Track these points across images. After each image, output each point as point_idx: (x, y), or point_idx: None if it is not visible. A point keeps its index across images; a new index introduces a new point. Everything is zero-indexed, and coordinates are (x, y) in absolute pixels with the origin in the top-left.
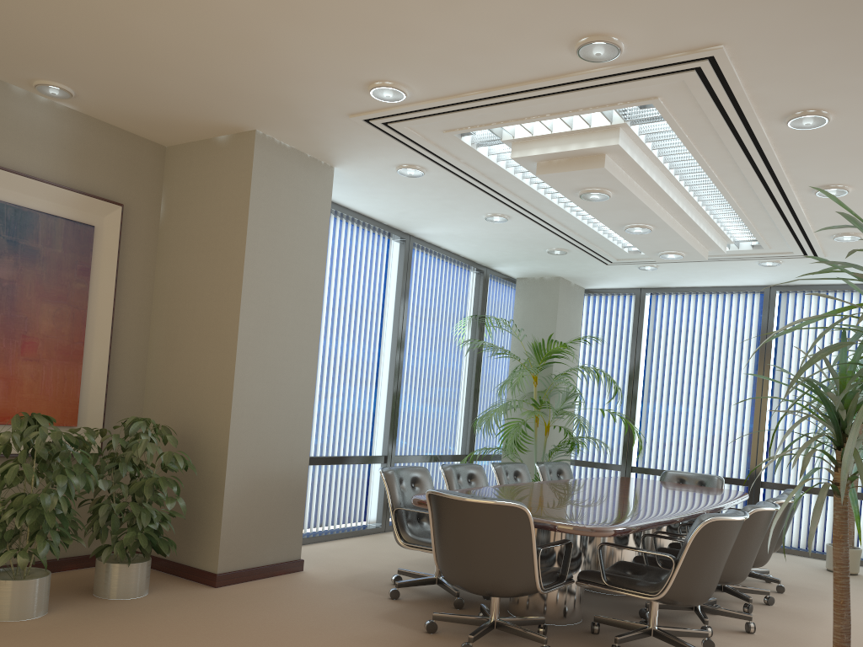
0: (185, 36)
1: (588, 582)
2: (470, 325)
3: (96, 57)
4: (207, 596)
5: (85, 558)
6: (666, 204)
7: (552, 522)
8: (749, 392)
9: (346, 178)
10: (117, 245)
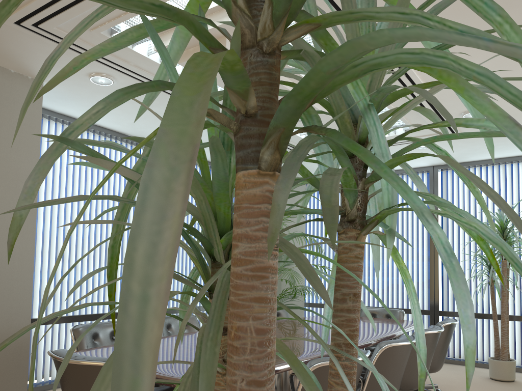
0: None
1: None
2: None
3: None
4: None
5: None
6: None
7: (163, 377)
8: (425, 245)
9: (62, 92)
10: None
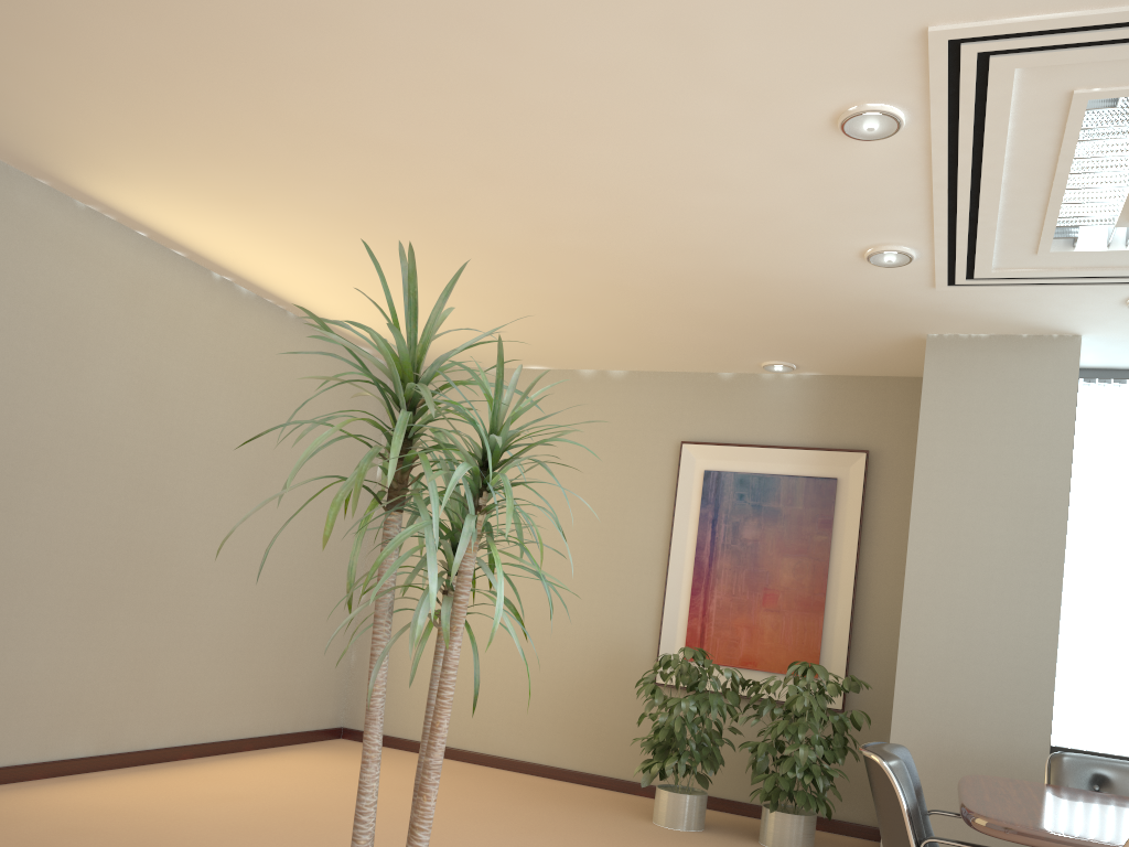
0: (723, 298)
1: None
2: None
3: (738, 335)
4: None
5: (828, 822)
6: None
7: (962, 805)
8: None
9: (1128, 339)
10: (860, 492)
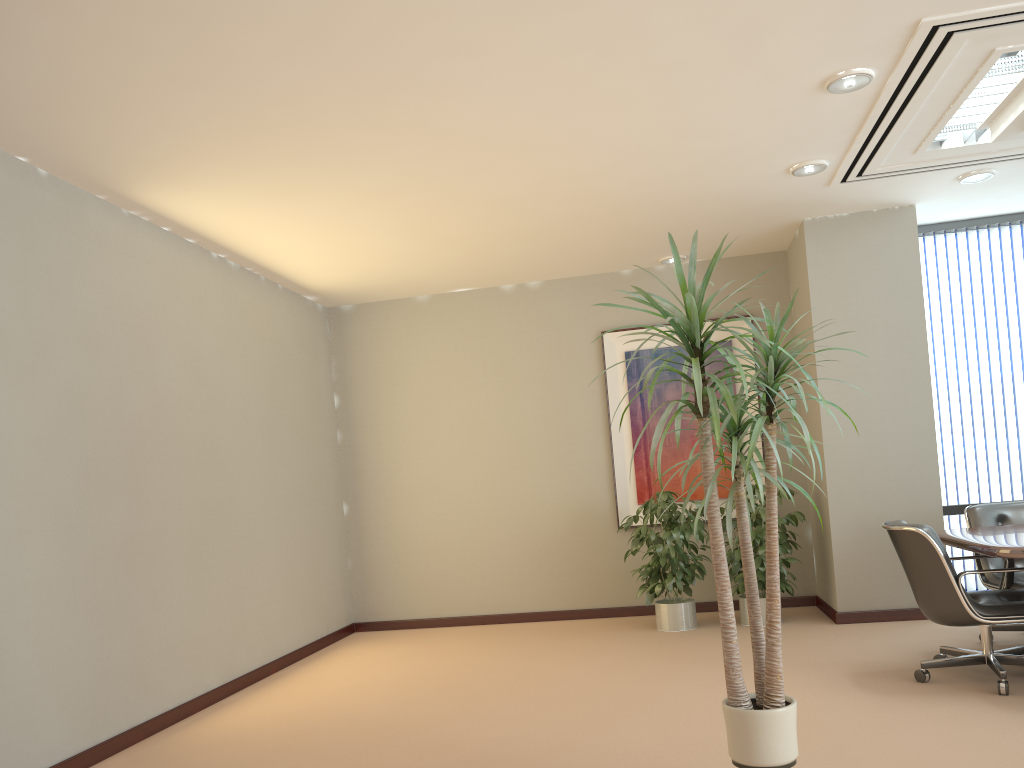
0: (660, 214)
1: None
2: None
3: (654, 240)
4: (814, 628)
5: None
6: None
7: (981, 545)
8: None
9: (946, 203)
10: (752, 348)
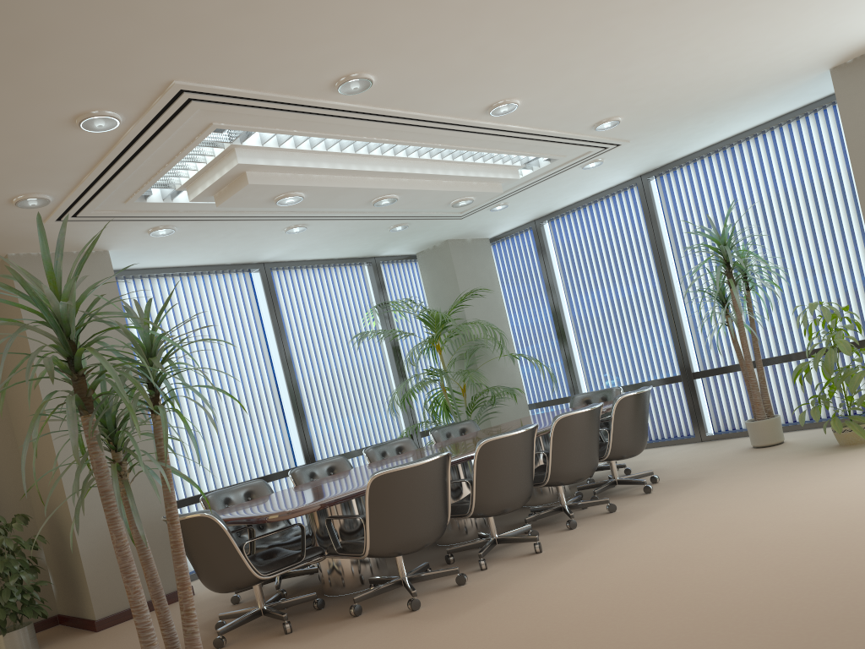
0: None
1: (331, 554)
2: (377, 315)
3: None
4: (80, 642)
5: None
6: (378, 175)
7: (254, 517)
8: (658, 287)
9: (132, 252)
10: None
